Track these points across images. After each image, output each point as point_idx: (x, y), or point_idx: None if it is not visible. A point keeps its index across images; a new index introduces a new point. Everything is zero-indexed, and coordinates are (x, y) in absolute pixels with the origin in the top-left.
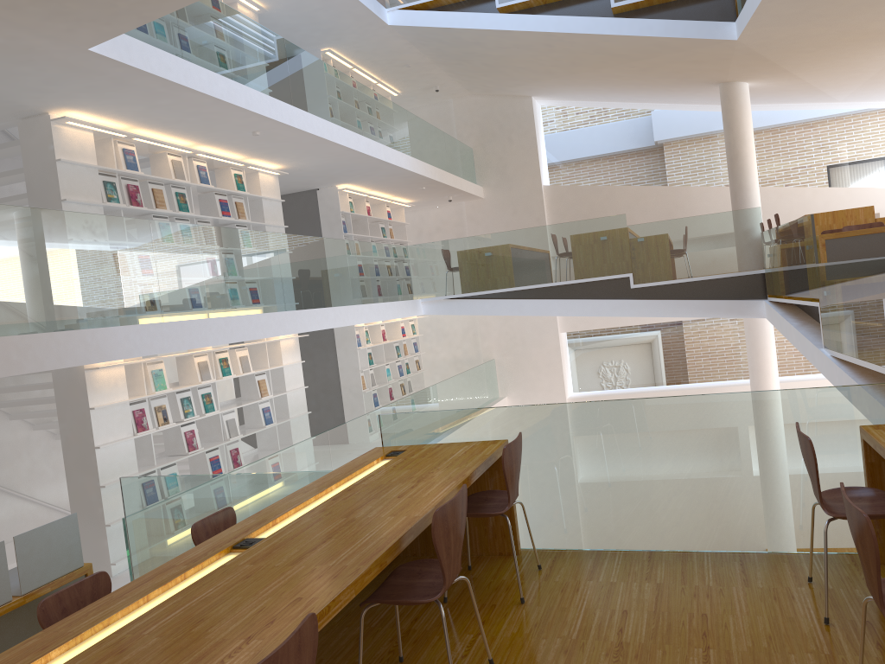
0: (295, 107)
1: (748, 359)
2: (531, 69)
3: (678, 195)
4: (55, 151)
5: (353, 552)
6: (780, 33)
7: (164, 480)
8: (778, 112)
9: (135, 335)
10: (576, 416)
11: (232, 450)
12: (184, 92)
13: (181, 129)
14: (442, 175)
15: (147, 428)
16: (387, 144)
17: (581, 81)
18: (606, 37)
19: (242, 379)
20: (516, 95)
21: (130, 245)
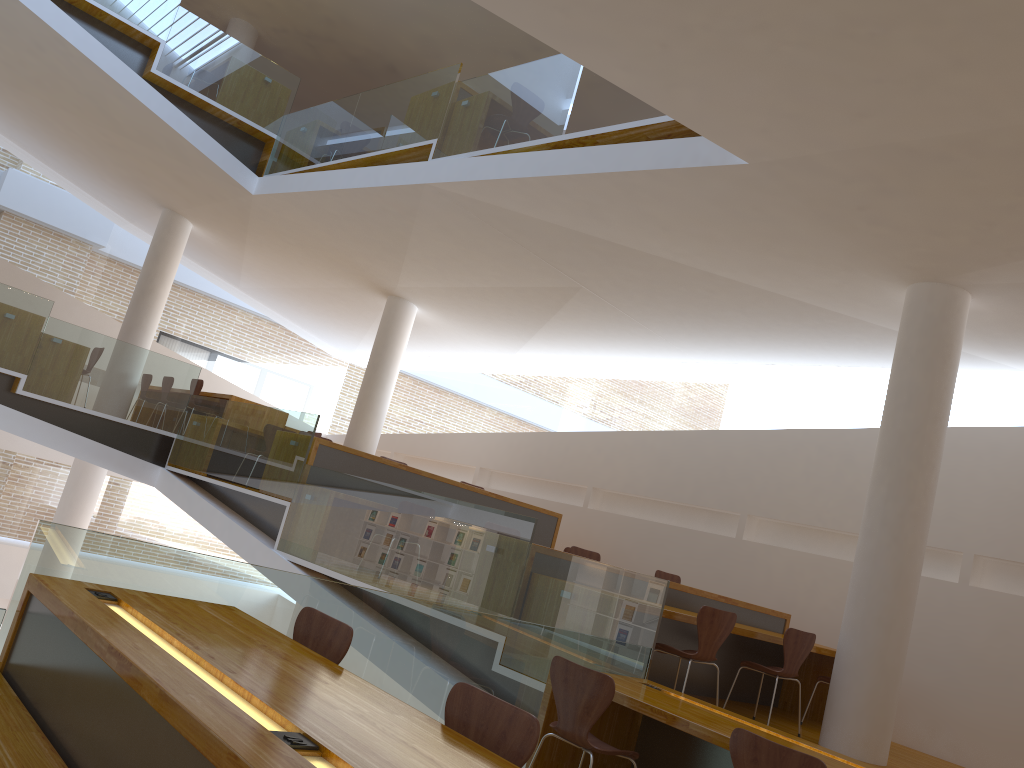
0: None
1: (57, 518)
2: None
3: (39, 292)
4: None
5: (489, 766)
6: (294, 216)
7: None
8: (180, 264)
9: None
10: (322, 596)
11: None
12: None
13: None
14: None
15: None
16: None
17: (11, 99)
18: (126, 95)
19: None
20: None
21: None
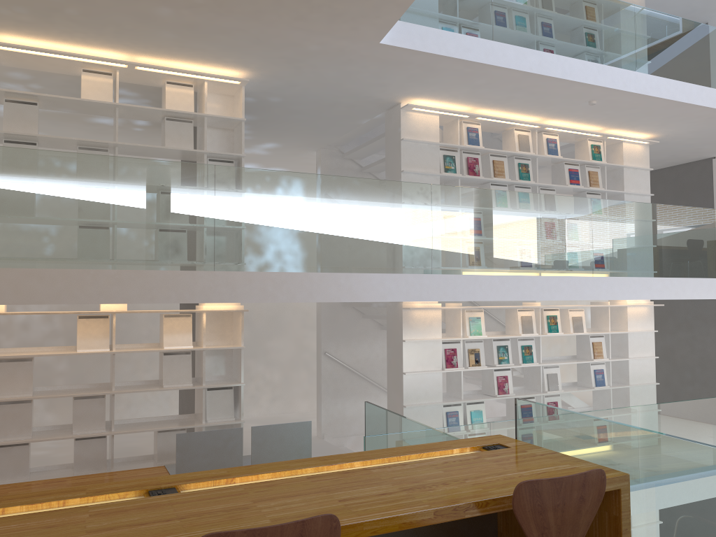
0: (633, 71)
1: None
2: None
3: None
4: (401, 133)
5: None
6: None
7: (383, 412)
8: None
9: (390, 283)
10: None
11: (549, 402)
12: (489, 69)
13: (517, 105)
14: None
15: (455, 366)
16: None
17: None
18: None
19: (578, 338)
20: None
21: (405, 205)
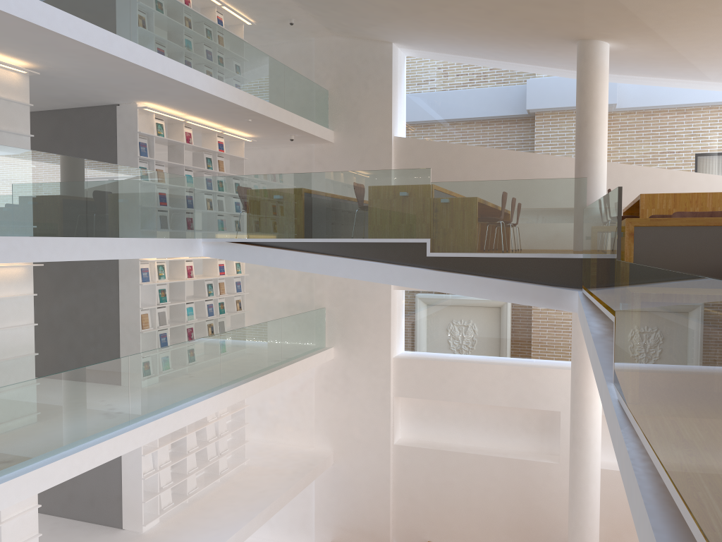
0: None
1: (572, 347)
2: (375, 3)
3: (529, 162)
4: None
5: None
6: None
7: None
8: (644, 86)
9: None
10: None
11: None
12: None
13: None
14: (267, 108)
15: None
16: (178, 58)
17: (432, 25)
18: None
19: None
20: (377, 40)
21: None
